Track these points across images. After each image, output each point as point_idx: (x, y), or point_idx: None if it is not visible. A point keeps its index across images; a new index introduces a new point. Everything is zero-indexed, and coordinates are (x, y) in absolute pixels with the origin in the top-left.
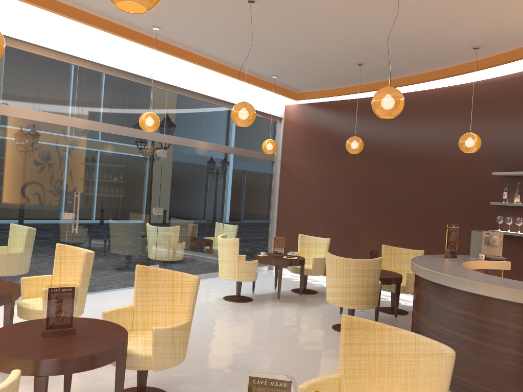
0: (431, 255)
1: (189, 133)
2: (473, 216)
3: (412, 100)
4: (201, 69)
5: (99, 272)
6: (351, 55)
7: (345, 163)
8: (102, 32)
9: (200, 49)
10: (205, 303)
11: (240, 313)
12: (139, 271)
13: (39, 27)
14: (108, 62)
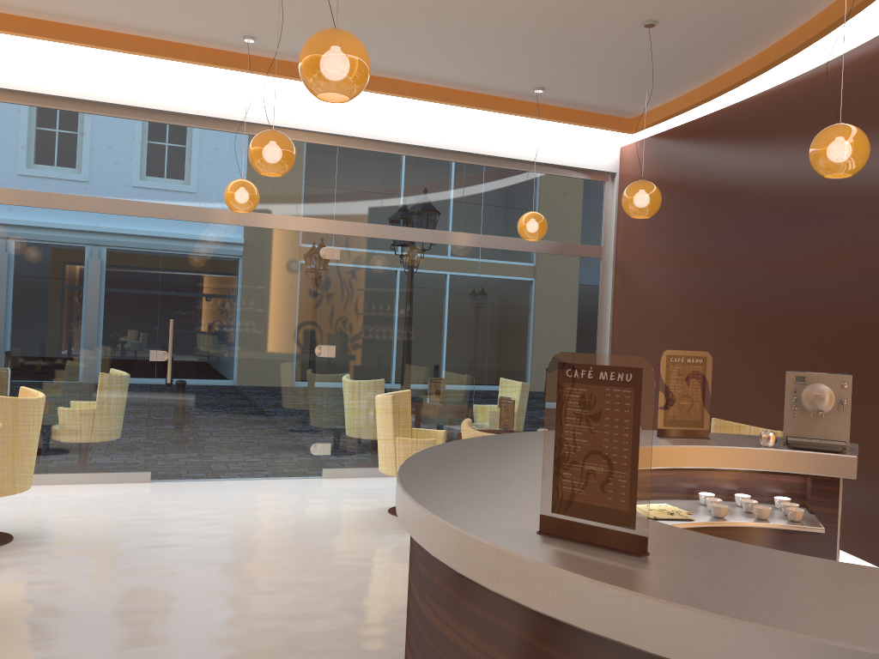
0: None
1: (388, 215)
2: None
3: (825, 83)
4: (397, 100)
5: (214, 448)
6: (606, 9)
7: (710, 247)
8: (187, 65)
9: None
10: (339, 513)
11: (364, 534)
12: None
13: (95, 75)
14: (214, 111)
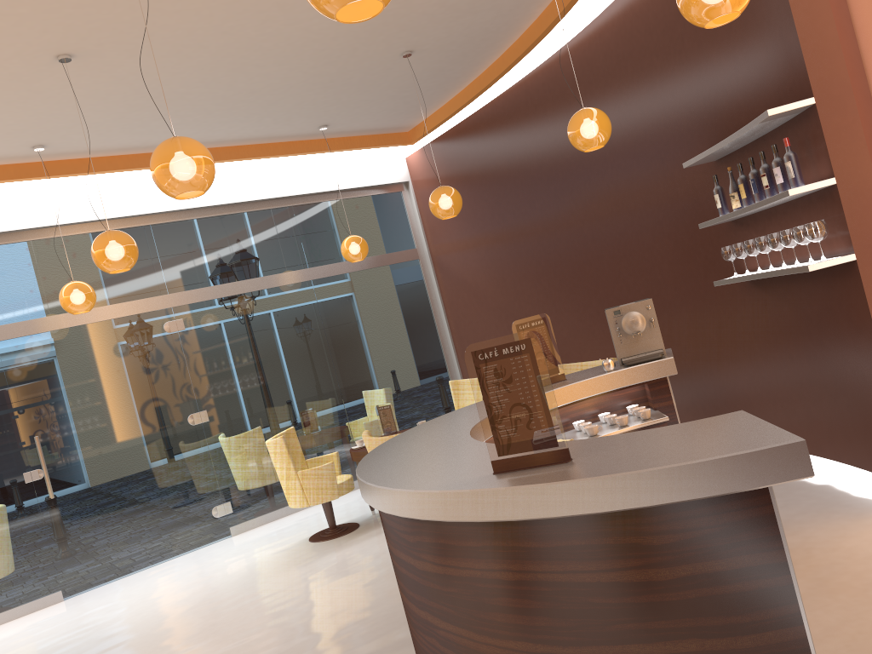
0: None
1: (219, 275)
2: (704, 258)
3: (558, 71)
4: None
5: (118, 545)
6: (368, 50)
7: (509, 225)
8: None
9: (150, 143)
10: (266, 558)
11: (299, 566)
12: None
13: None
14: (18, 223)
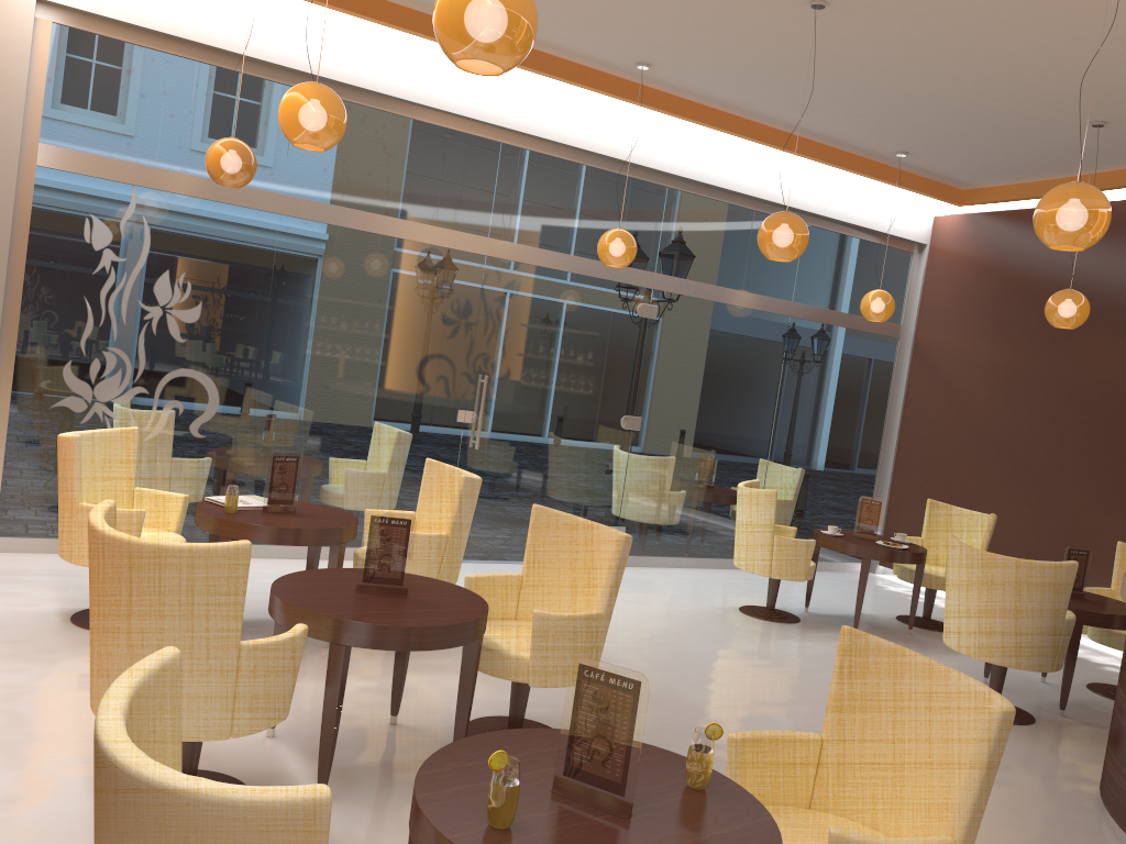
0: None
1: (708, 272)
2: None
3: None
4: (741, 143)
5: (511, 526)
6: (1070, 106)
7: (1060, 350)
8: (545, 79)
9: (734, 102)
10: (698, 612)
11: (761, 639)
12: (536, 516)
13: (437, 76)
14: (554, 133)
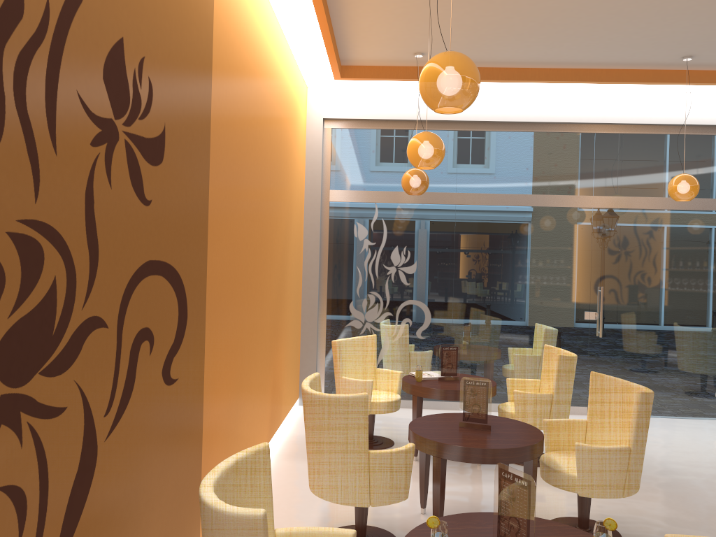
0: None
1: None
2: None
3: None
4: None
5: None
6: None
7: None
8: (618, 85)
9: None
10: None
11: None
12: (592, 380)
13: (544, 102)
14: (633, 118)
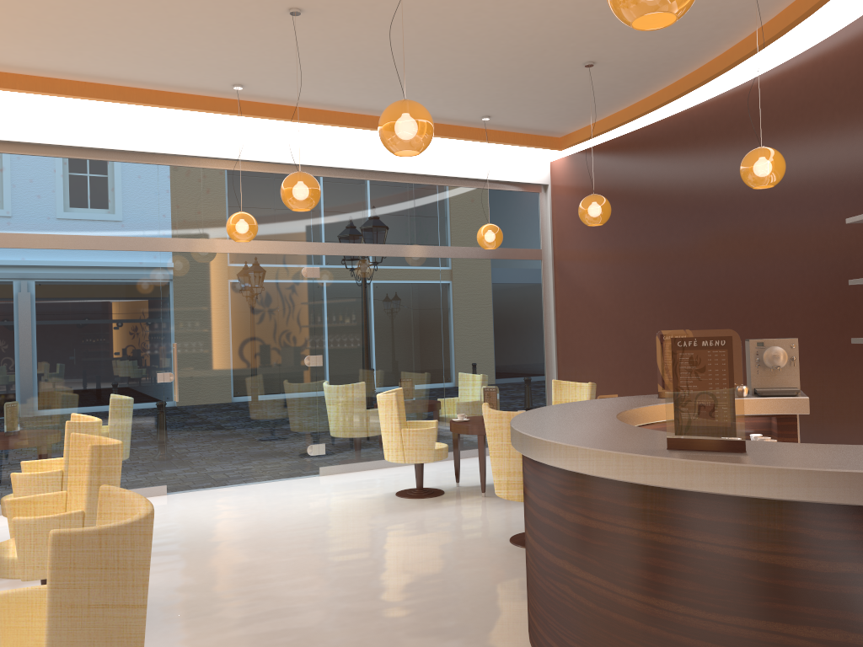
0: (642, 396)
1: (359, 235)
2: (843, 314)
3: (729, 107)
4: (361, 132)
5: (222, 457)
6: (555, 54)
7: (641, 245)
8: (176, 110)
9: (331, 102)
10: (355, 501)
11: (388, 514)
12: (72, 442)
13: (90, 124)
14: (200, 150)
